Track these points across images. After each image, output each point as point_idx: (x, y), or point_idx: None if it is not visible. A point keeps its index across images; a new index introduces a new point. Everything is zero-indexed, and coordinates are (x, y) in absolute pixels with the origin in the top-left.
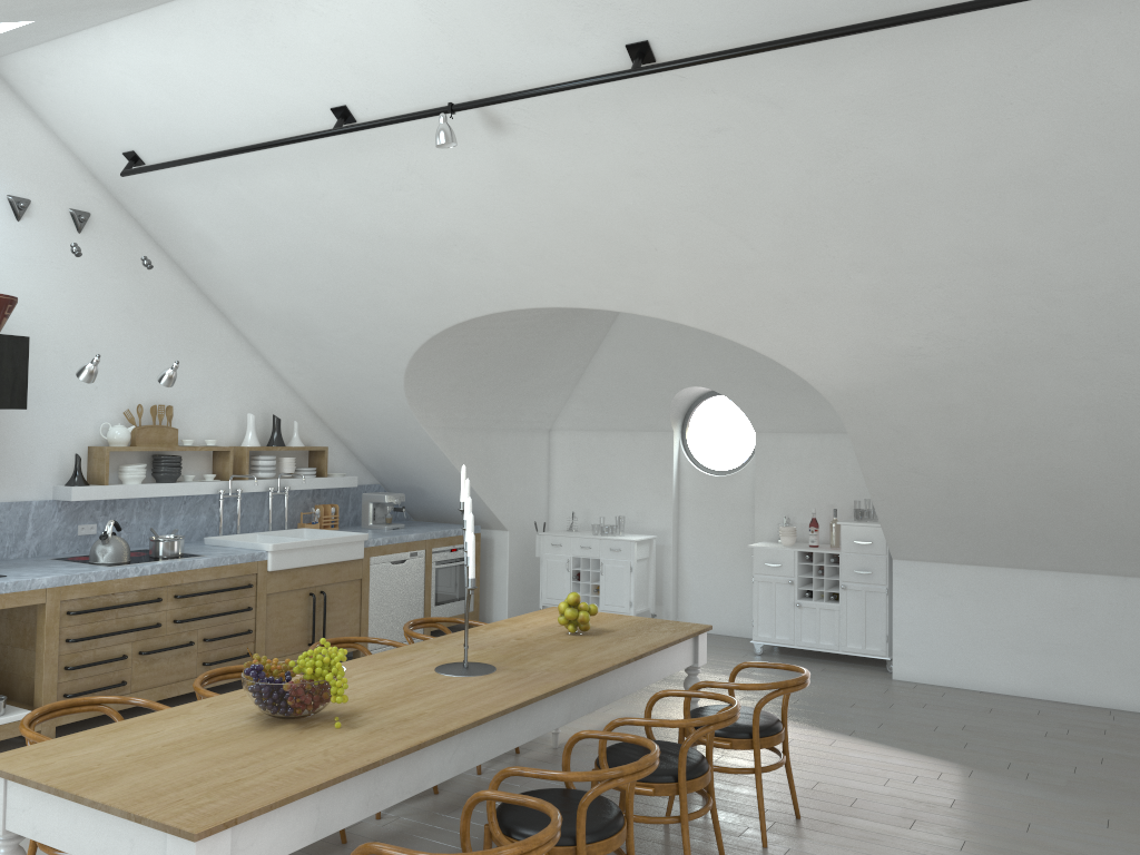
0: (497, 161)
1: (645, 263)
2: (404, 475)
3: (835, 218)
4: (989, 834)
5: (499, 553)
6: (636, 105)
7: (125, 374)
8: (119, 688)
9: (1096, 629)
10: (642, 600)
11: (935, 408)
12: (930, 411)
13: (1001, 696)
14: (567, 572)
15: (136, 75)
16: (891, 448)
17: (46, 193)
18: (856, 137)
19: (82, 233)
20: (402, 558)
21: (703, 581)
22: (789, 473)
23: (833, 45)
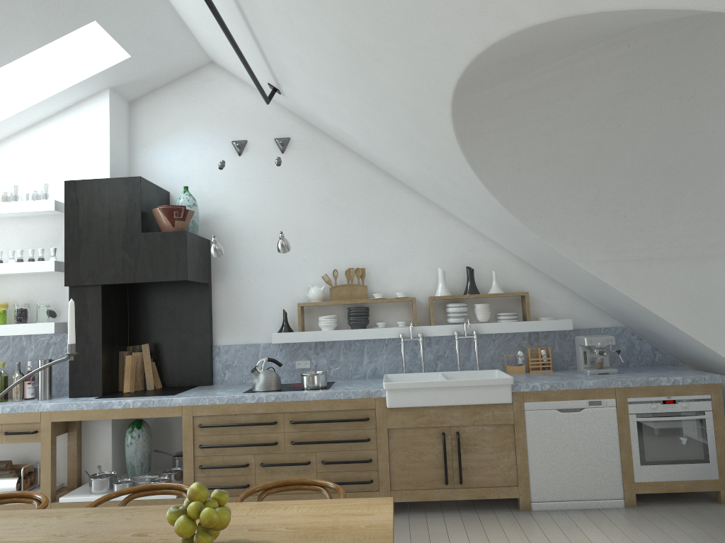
0: None
1: None
2: (626, 317)
3: None
4: None
5: None
6: None
7: (326, 248)
8: (245, 489)
9: None
10: None
11: None
12: None
13: None
14: None
15: (206, 27)
16: None
17: (257, 132)
18: None
19: (285, 152)
20: (575, 406)
21: None
22: None
23: None
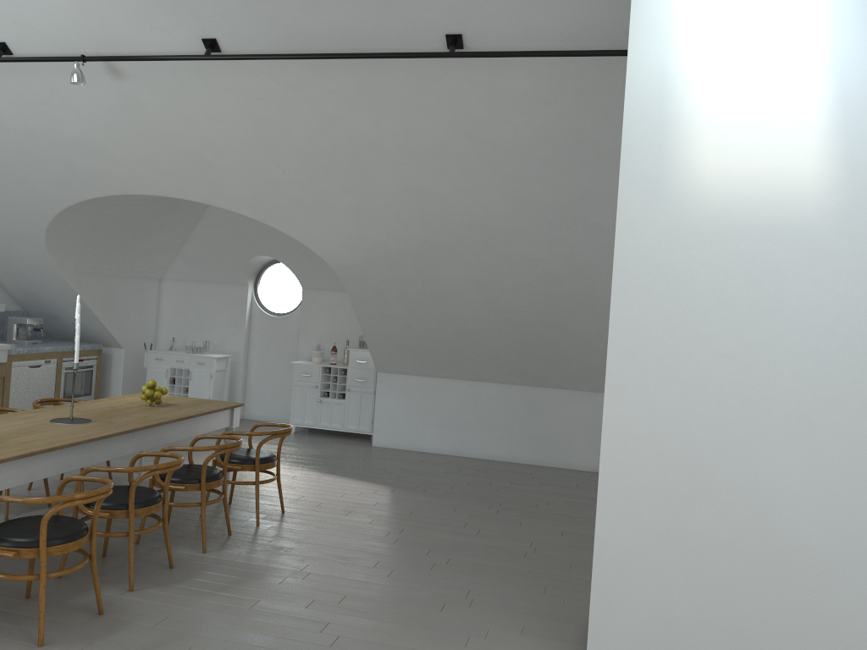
0: (116, 96)
1: (217, 173)
2: (44, 305)
3: (332, 160)
4: (388, 516)
5: (116, 364)
6: (209, 75)
7: None
8: None
9: (485, 414)
10: (219, 398)
11: (395, 278)
12: (392, 280)
13: (432, 454)
14: (166, 378)
15: None
16: (372, 301)
17: None
18: (341, 115)
19: None
20: (38, 364)
21: (262, 387)
22: (323, 317)
23: (325, 61)
